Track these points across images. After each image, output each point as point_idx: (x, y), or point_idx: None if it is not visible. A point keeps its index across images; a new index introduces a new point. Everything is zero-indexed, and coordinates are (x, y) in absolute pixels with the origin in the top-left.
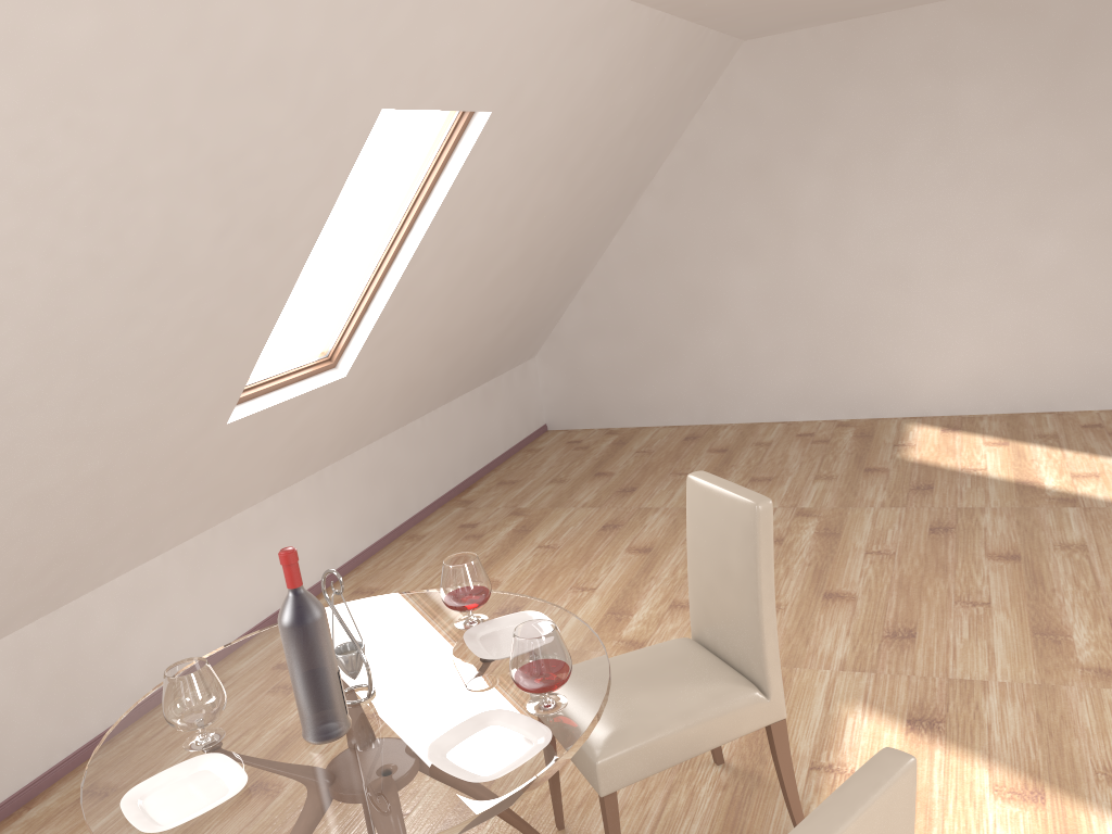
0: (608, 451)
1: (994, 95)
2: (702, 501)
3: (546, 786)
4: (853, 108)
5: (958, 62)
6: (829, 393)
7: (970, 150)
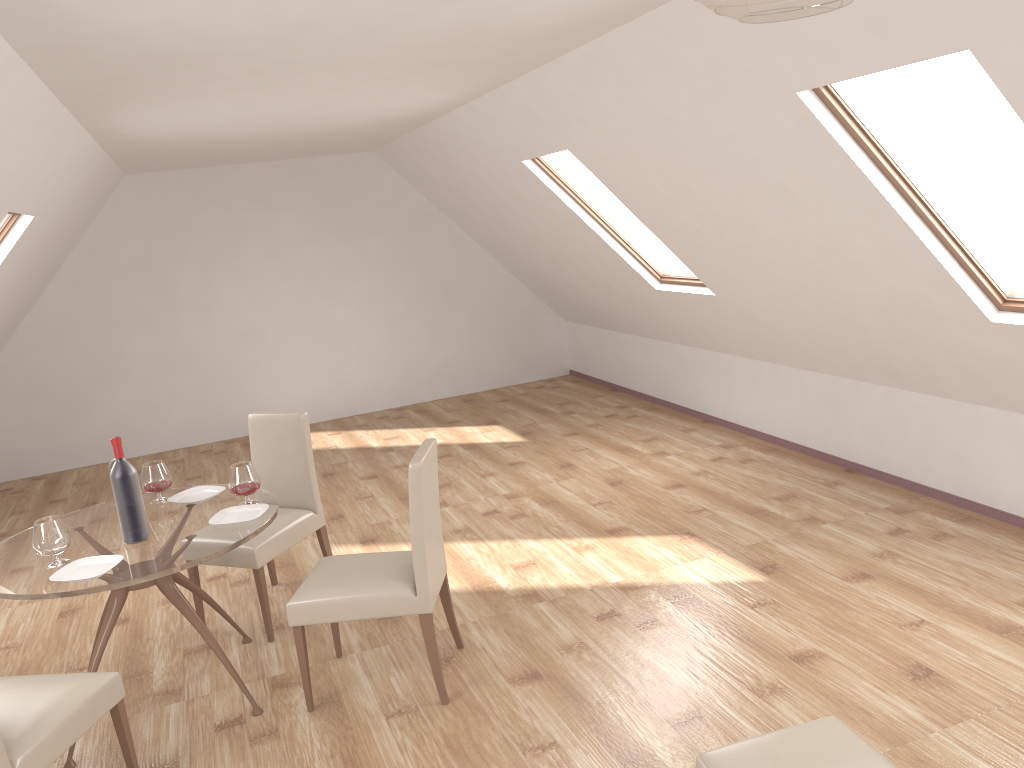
0: (47, 488)
1: (299, 221)
2: (262, 424)
3: (178, 624)
4: (210, 225)
5: (275, 200)
6: (215, 422)
7: (289, 254)
